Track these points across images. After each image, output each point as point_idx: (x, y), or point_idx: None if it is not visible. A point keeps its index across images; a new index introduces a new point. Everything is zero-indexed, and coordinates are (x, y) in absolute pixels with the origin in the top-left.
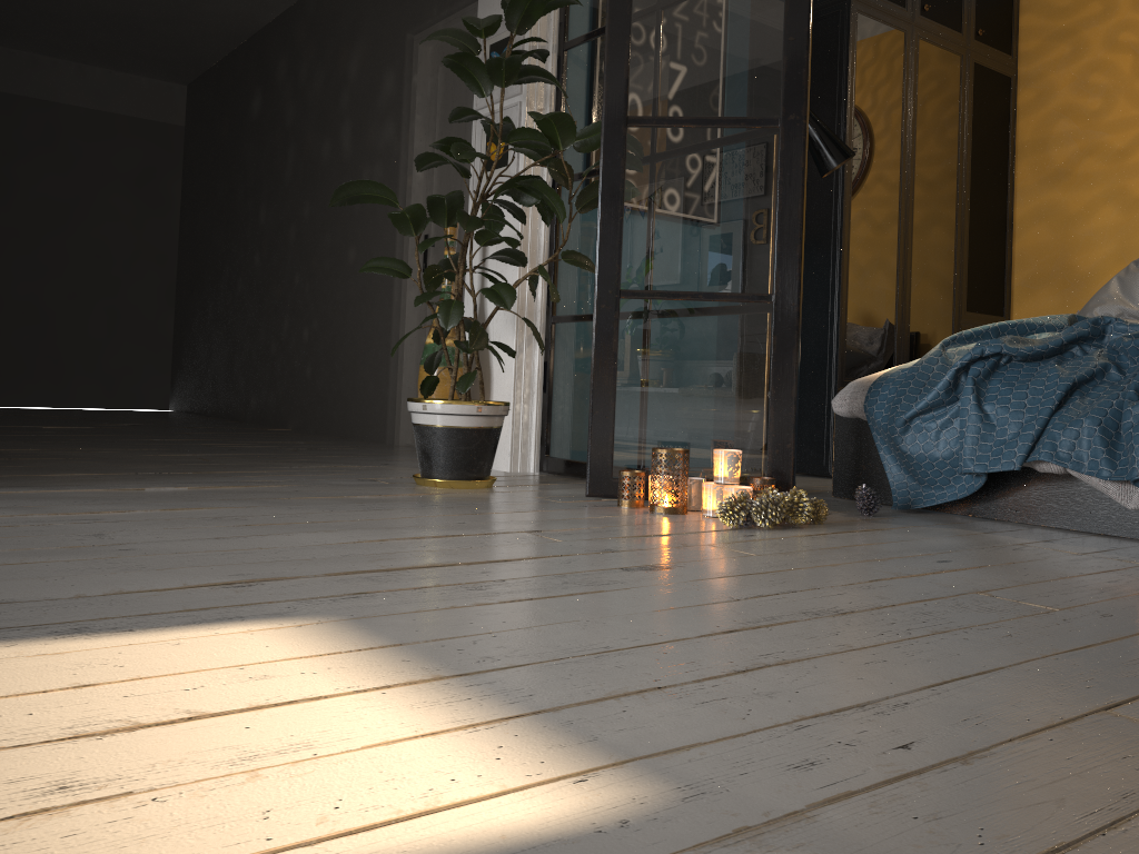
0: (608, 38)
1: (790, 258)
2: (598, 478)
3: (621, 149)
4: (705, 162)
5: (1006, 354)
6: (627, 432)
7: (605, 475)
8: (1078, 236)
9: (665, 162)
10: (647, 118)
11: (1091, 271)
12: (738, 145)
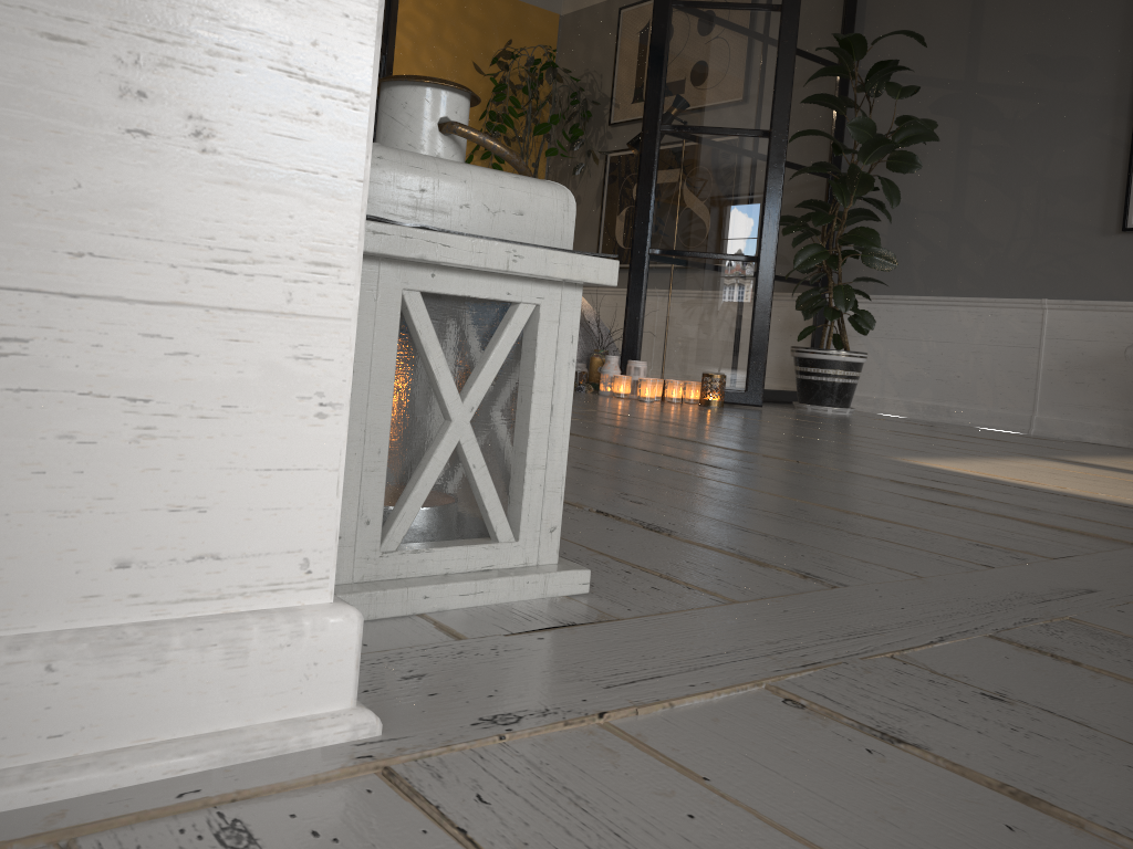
0: None
1: None
2: None
3: None
4: None
5: None
6: None
7: None
8: None
9: None
10: None
11: None
12: None
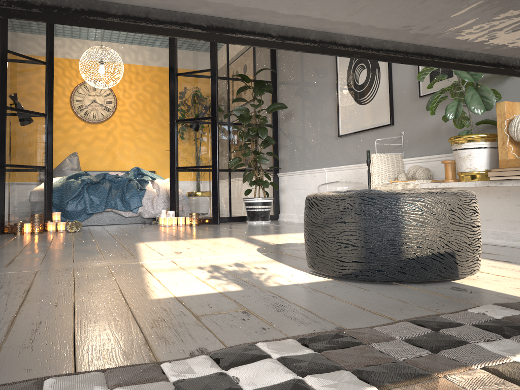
0: (1, 78)
1: (50, 156)
2: (1, 228)
3: (5, 117)
4: (28, 124)
5: (92, 182)
6: (8, 211)
7: (3, 226)
8: None
9: (17, 123)
10: (12, 107)
11: None
12: (36, 120)
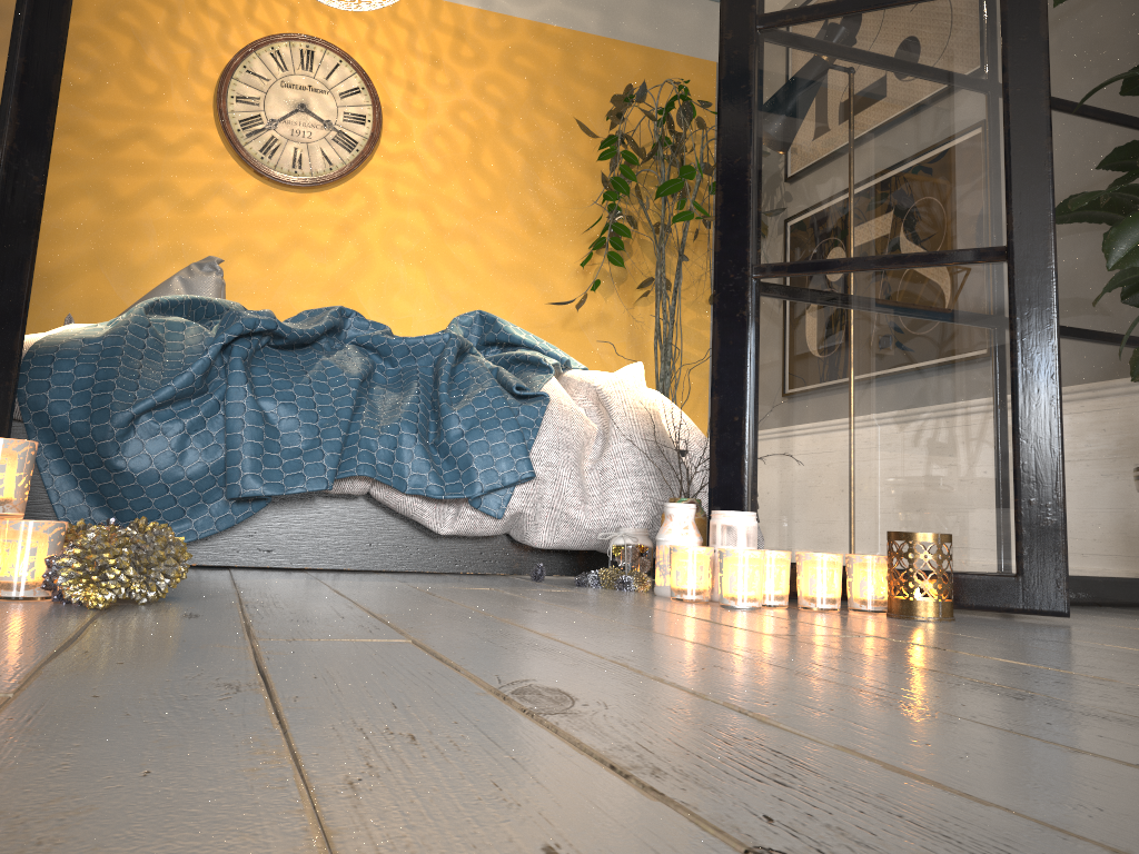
0: None
1: (40, 93)
2: None
3: None
4: None
5: (279, 333)
6: None
7: None
8: (44, 225)
9: None
10: None
11: (57, 272)
12: None
